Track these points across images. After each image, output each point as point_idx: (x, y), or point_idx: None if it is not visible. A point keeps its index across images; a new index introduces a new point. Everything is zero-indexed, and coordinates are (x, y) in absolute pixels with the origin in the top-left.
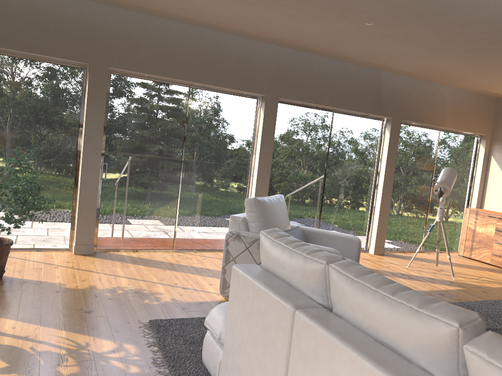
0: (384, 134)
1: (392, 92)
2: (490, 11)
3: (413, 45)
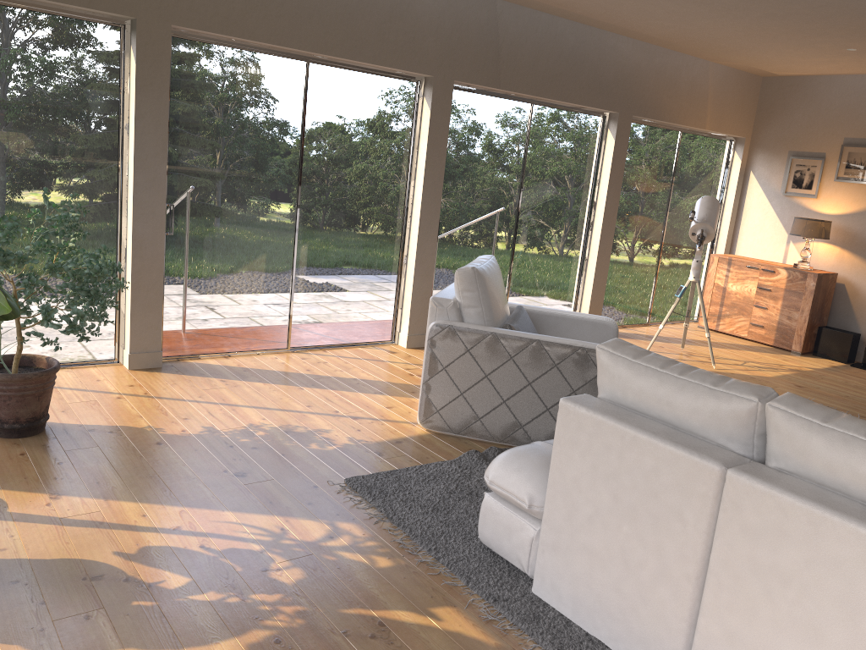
0: (605, 140)
1: (622, 69)
2: None
3: (691, 2)
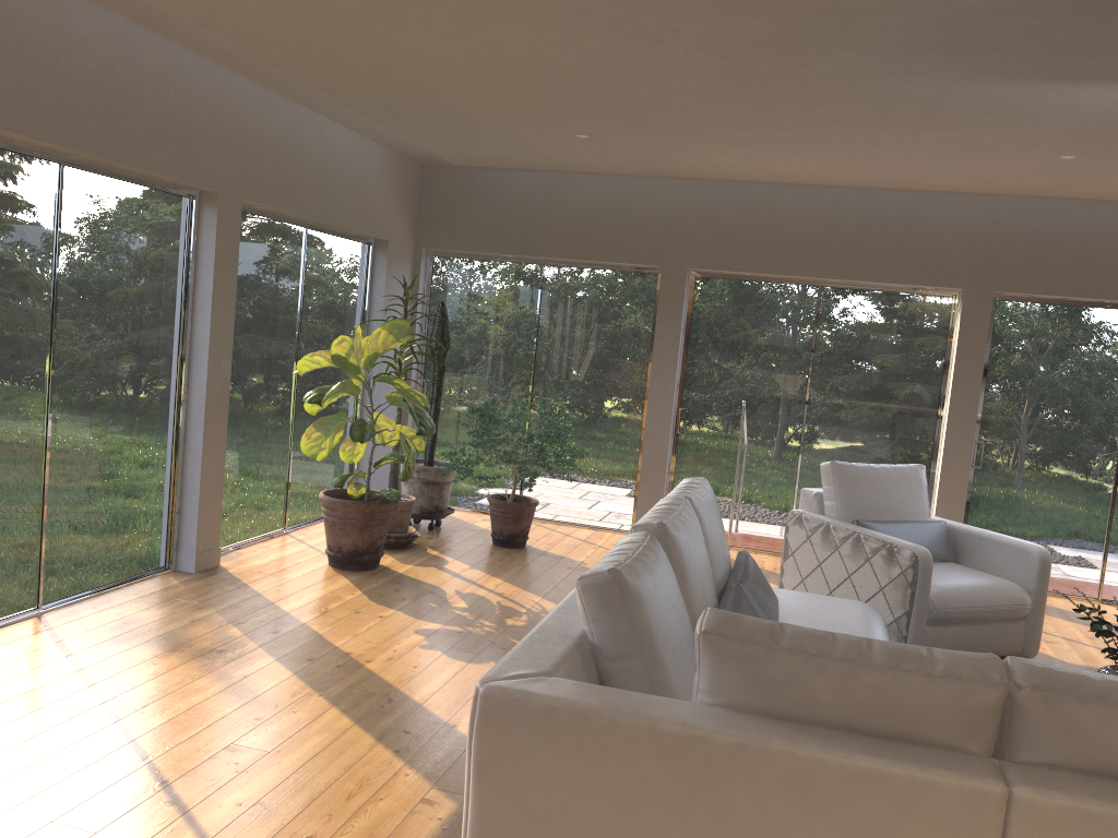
0: None
1: None
2: None
3: None
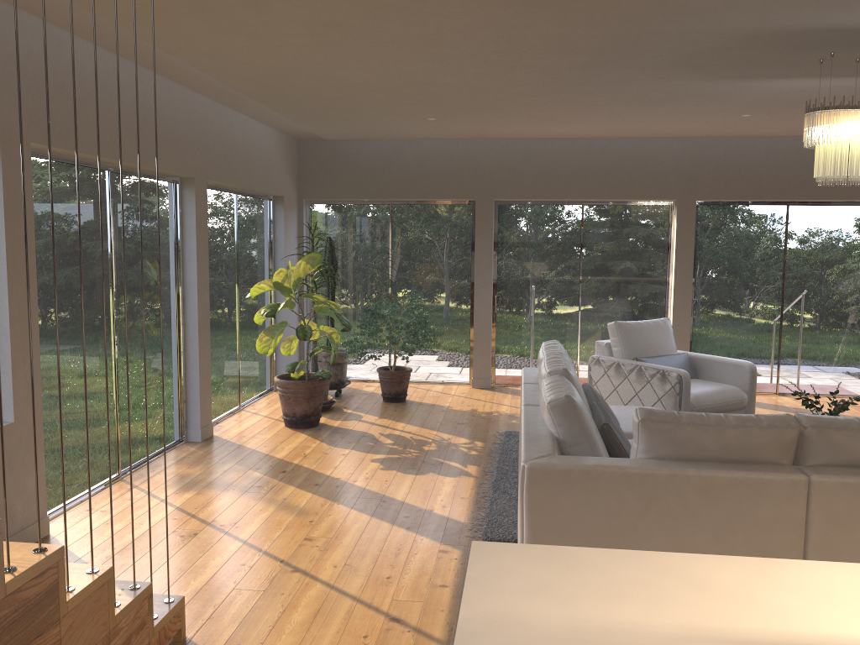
0: None
1: None
2: (855, 91)
3: None
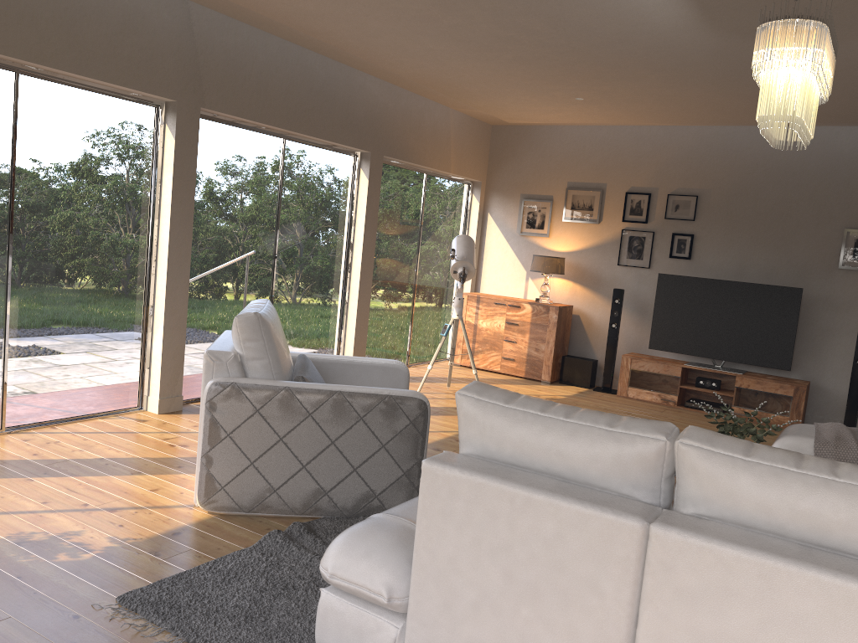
0: (358, 180)
1: (371, 108)
2: (601, 10)
3: (450, 39)
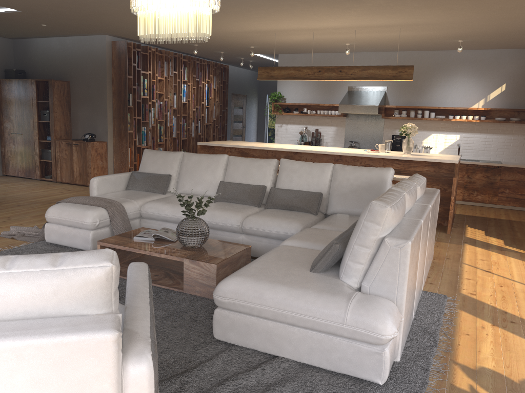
0: None
1: None
2: None
3: None
